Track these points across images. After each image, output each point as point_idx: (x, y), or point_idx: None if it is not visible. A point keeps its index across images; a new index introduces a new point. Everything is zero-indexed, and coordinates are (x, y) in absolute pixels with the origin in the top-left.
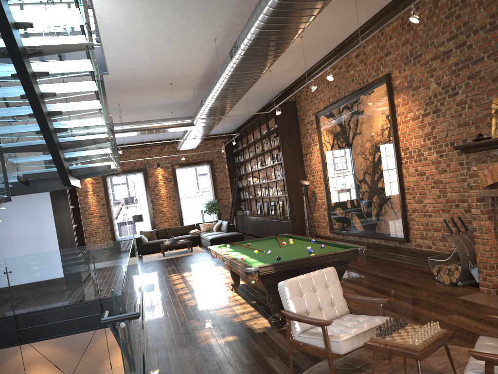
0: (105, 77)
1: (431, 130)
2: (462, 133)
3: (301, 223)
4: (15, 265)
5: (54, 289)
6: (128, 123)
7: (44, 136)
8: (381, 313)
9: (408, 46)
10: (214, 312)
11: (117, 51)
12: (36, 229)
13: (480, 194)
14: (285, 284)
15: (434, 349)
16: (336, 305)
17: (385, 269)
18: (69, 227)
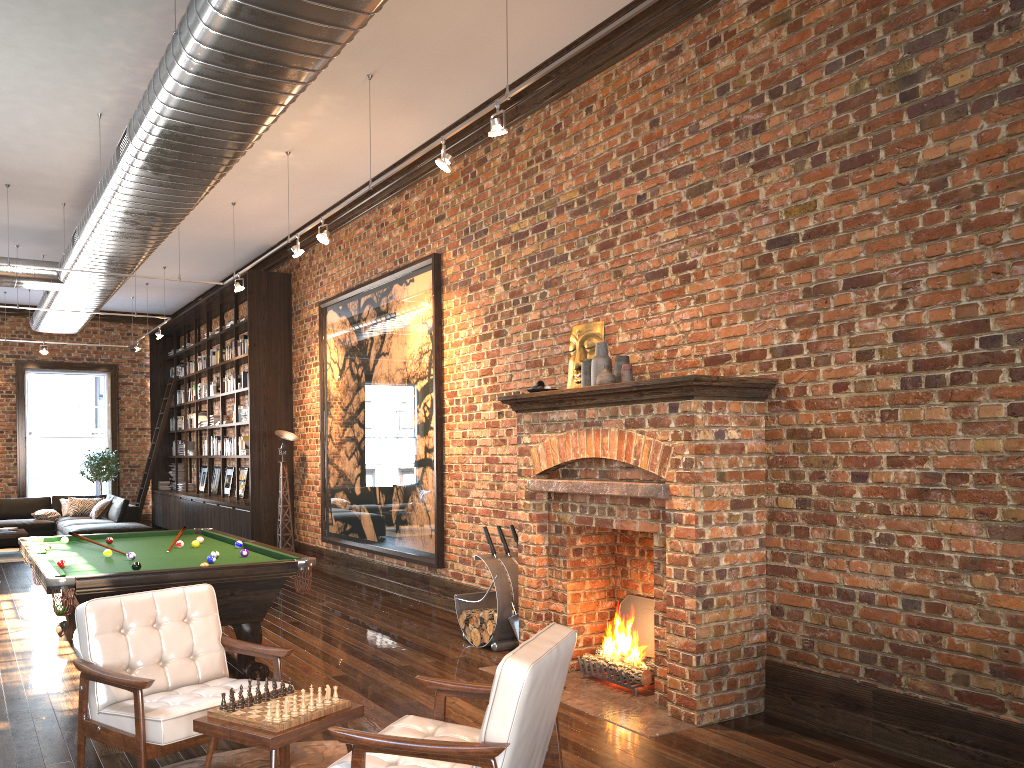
0: None
1: (490, 366)
2: (531, 379)
3: (273, 516)
4: None
5: None
6: None
7: None
8: (276, 676)
9: (470, 213)
10: None
11: None
12: None
13: (529, 485)
14: (90, 608)
15: (307, 733)
16: (202, 659)
17: (392, 614)
18: None
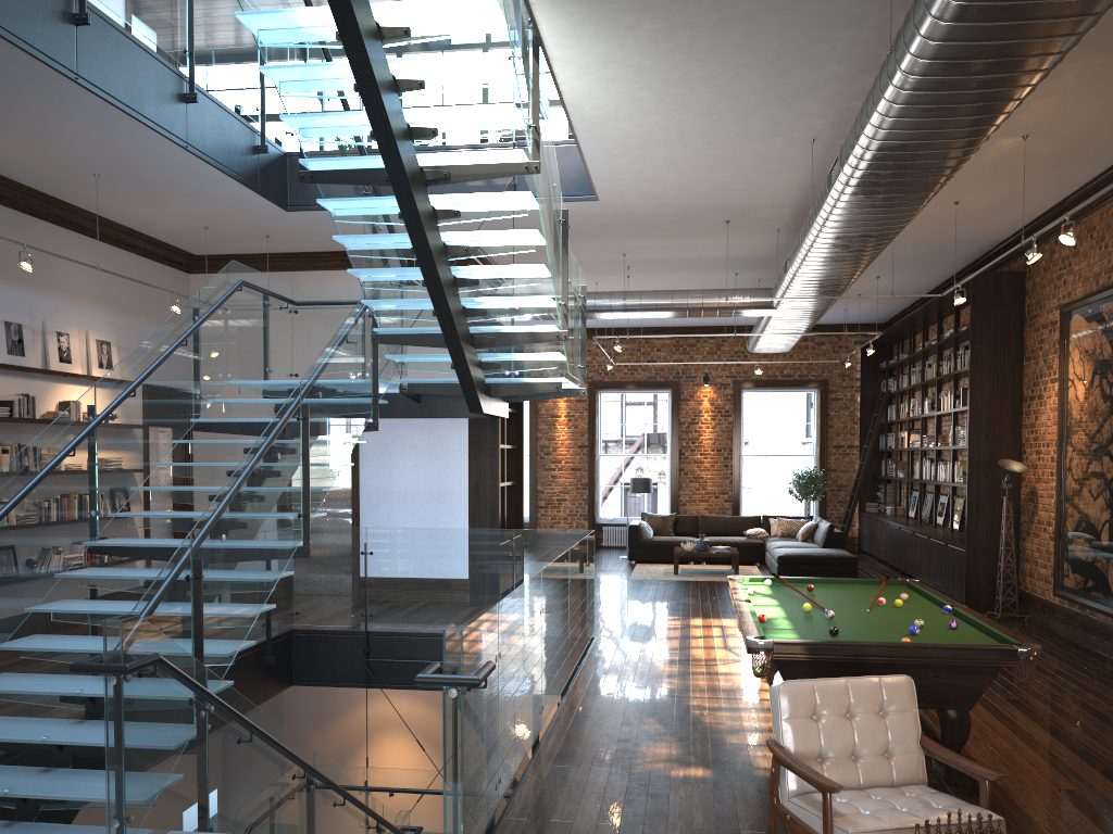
0: (592, 205)
1: None
2: None
3: (992, 558)
4: (380, 542)
5: (438, 600)
6: (635, 294)
7: (440, 323)
8: (983, 800)
9: None
10: (700, 714)
11: (611, 161)
12: (435, 480)
13: None
14: (783, 689)
15: None
16: (897, 759)
17: None
18: (492, 485)
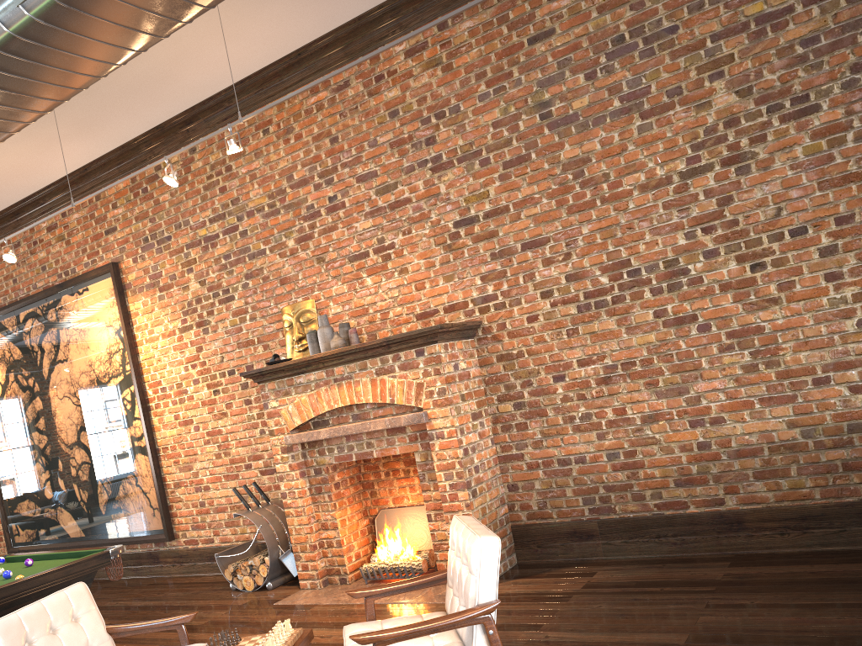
0: None
1: (196, 353)
2: (245, 356)
3: None
4: None
5: None
6: None
7: None
8: (184, 641)
9: (148, 223)
10: None
11: None
12: None
13: (287, 440)
14: None
15: None
16: None
17: (138, 593)
18: None
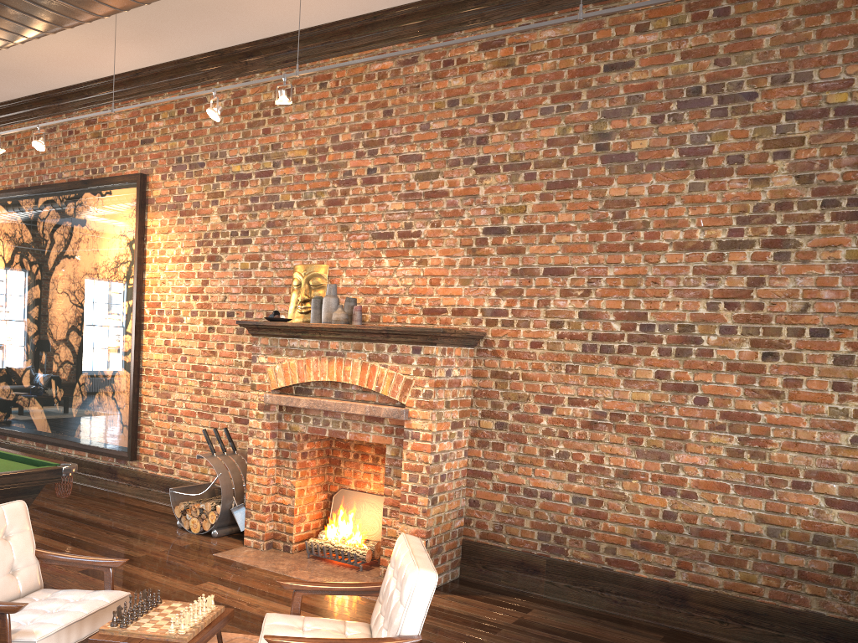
0: None
1: (201, 286)
2: (248, 302)
3: None
4: None
5: None
6: None
7: None
8: (108, 584)
9: (185, 144)
10: None
11: None
12: None
13: (266, 398)
14: None
15: (206, 639)
16: (22, 573)
17: (87, 504)
18: None
